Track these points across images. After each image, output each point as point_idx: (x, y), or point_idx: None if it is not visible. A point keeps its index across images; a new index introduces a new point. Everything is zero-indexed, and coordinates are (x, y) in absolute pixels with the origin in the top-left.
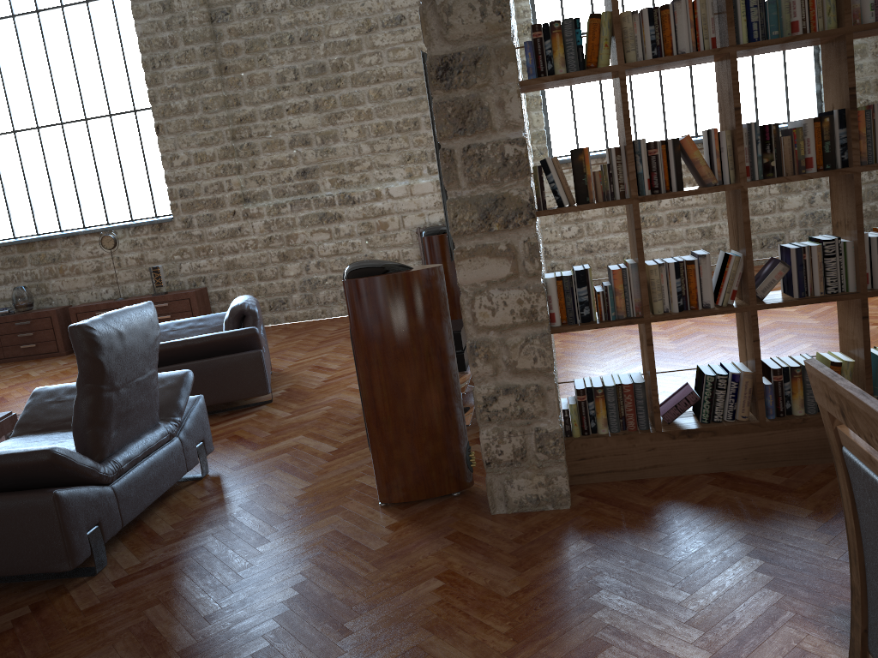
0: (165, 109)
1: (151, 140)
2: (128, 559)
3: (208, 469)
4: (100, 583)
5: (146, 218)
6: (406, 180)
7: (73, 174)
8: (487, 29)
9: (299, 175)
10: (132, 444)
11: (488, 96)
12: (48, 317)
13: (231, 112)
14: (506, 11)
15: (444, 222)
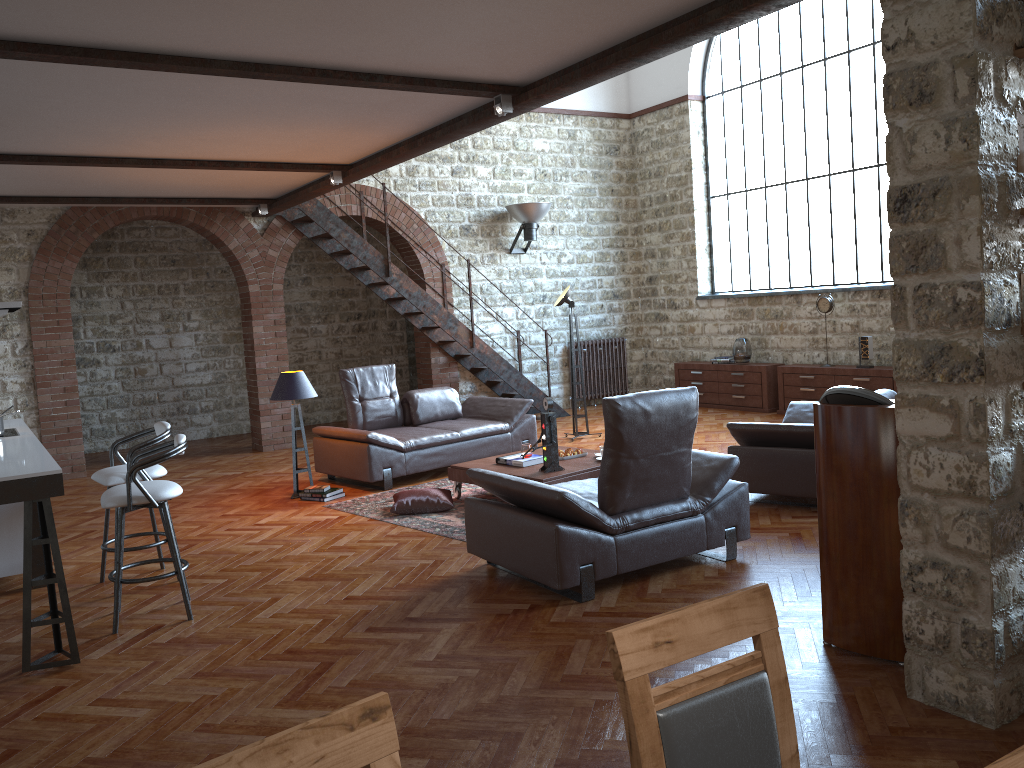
0: None
1: None
2: (610, 600)
3: (741, 555)
4: (577, 609)
5: (870, 282)
6: None
7: (809, 231)
8: (950, 158)
9: None
10: (647, 508)
11: (945, 232)
12: (758, 372)
13: None
14: (972, 138)
15: None
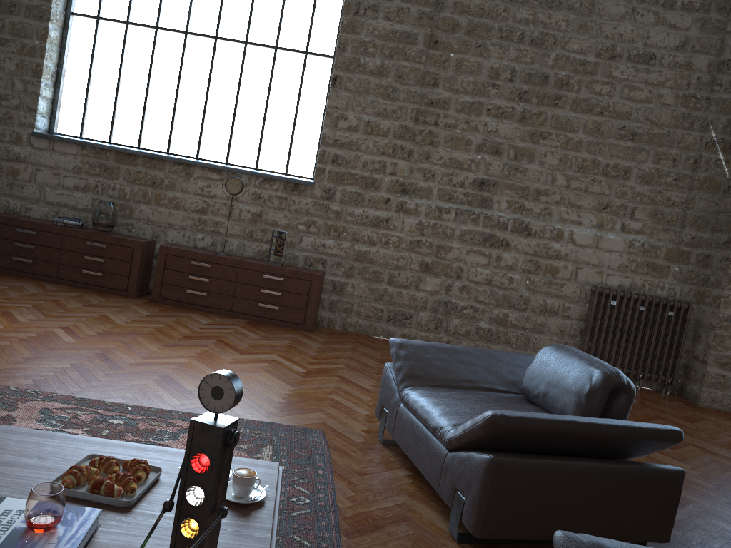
0: (351, 61)
1: (312, 90)
2: None
3: None
4: None
5: (274, 172)
6: (593, 229)
7: (207, 96)
8: None
9: (475, 184)
10: None
11: None
12: (130, 247)
13: (423, 91)
14: None
15: (622, 288)
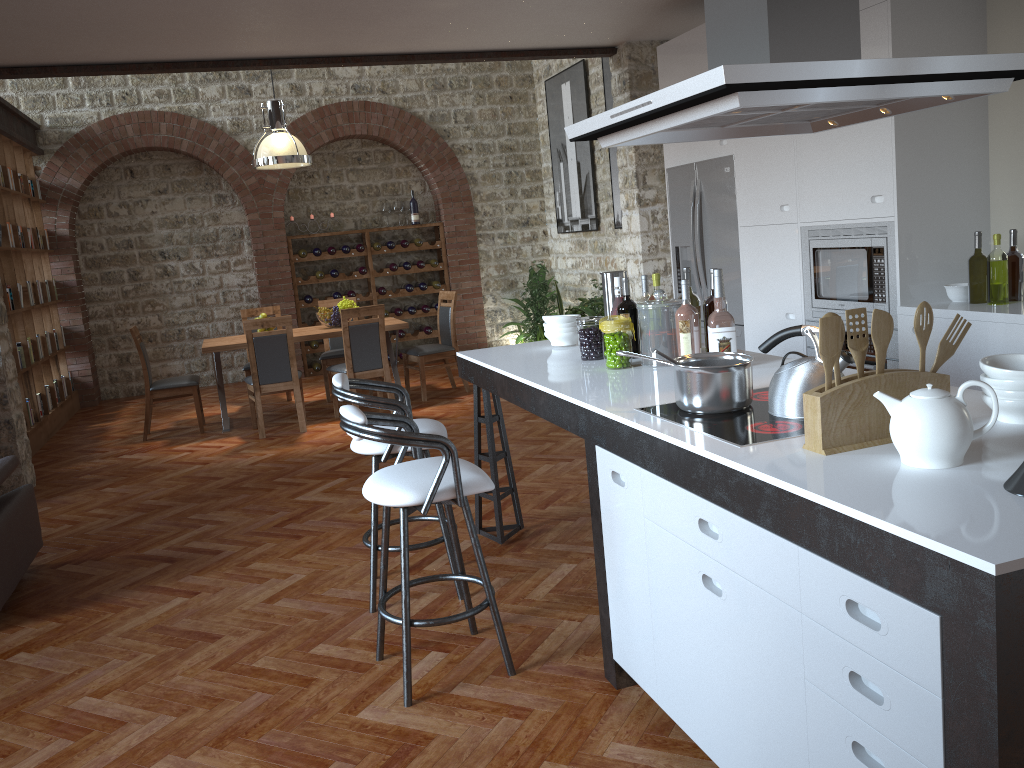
0: None
1: None
2: None
3: None
4: (36, 559)
5: None
6: None
7: None
8: None
9: None
10: None
11: None
12: None
13: None
14: None
15: None
